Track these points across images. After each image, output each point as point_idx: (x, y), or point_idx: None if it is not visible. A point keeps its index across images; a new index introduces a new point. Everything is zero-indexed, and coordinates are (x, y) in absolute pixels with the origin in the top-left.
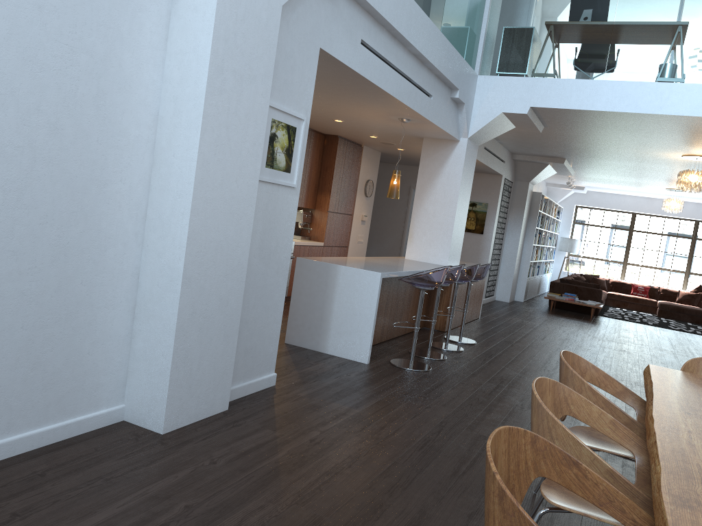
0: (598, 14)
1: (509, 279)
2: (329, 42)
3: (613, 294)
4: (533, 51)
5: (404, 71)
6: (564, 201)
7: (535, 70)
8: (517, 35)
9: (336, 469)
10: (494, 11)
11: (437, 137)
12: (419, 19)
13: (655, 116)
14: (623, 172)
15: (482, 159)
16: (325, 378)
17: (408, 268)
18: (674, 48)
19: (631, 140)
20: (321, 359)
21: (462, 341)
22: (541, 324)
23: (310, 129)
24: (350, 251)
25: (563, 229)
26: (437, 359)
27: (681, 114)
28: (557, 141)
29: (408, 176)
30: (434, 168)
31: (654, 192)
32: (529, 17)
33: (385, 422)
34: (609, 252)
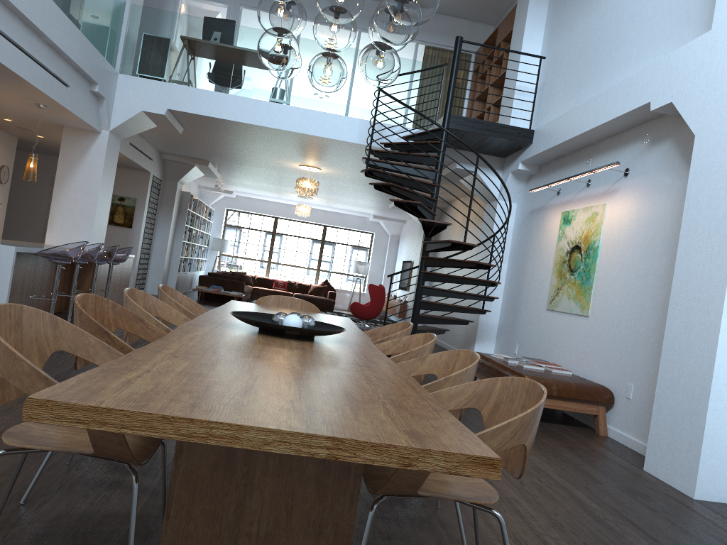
0: (224, 38)
1: (159, 273)
2: None
3: (257, 289)
4: (169, 59)
5: (38, 59)
6: (216, 203)
7: (172, 77)
8: (155, 43)
9: None
10: (134, 17)
11: (78, 127)
12: (54, 13)
13: (269, 129)
14: (261, 178)
15: (128, 154)
16: None
17: (46, 247)
18: None
19: (258, 148)
20: None
21: None
22: None
23: None
24: None
25: (216, 230)
26: None
27: (287, 129)
28: (198, 144)
29: (52, 166)
30: (76, 156)
31: (290, 199)
32: (166, 29)
33: None
34: (256, 252)
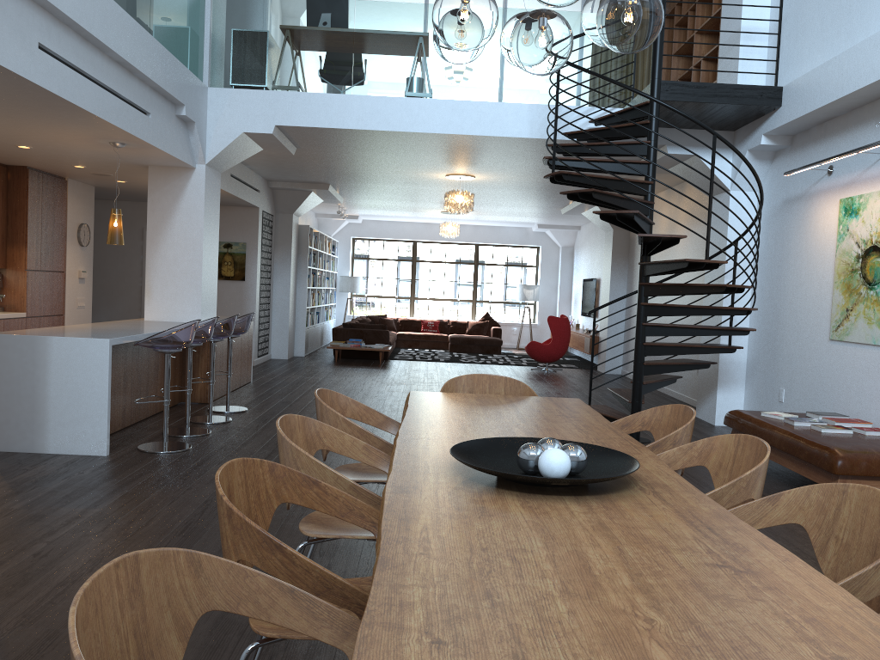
0: (337, 20)
1: (284, 331)
2: None
3: (403, 334)
4: (270, 59)
5: (106, 83)
6: (339, 233)
7: (276, 82)
8: (249, 40)
9: (73, 577)
10: (218, 9)
11: (166, 164)
12: (118, 18)
13: (409, 134)
14: (394, 197)
15: (231, 189)
16: (49, 482)
17: (147, 330)
18: (418, 61)
19: (392, 160)
20: (41, 461)
21: (230, 410)
22: (324, 378)
23: None
24: (68, 319)
25: (342, 267)
26: (198, 435)
27: (433, 132)
28: (315, 164)
29: (139, 215)
30: (168, 203)
31: (431, 217)
32: (261, 19)
33: (135, 514)
34: (394, 287)
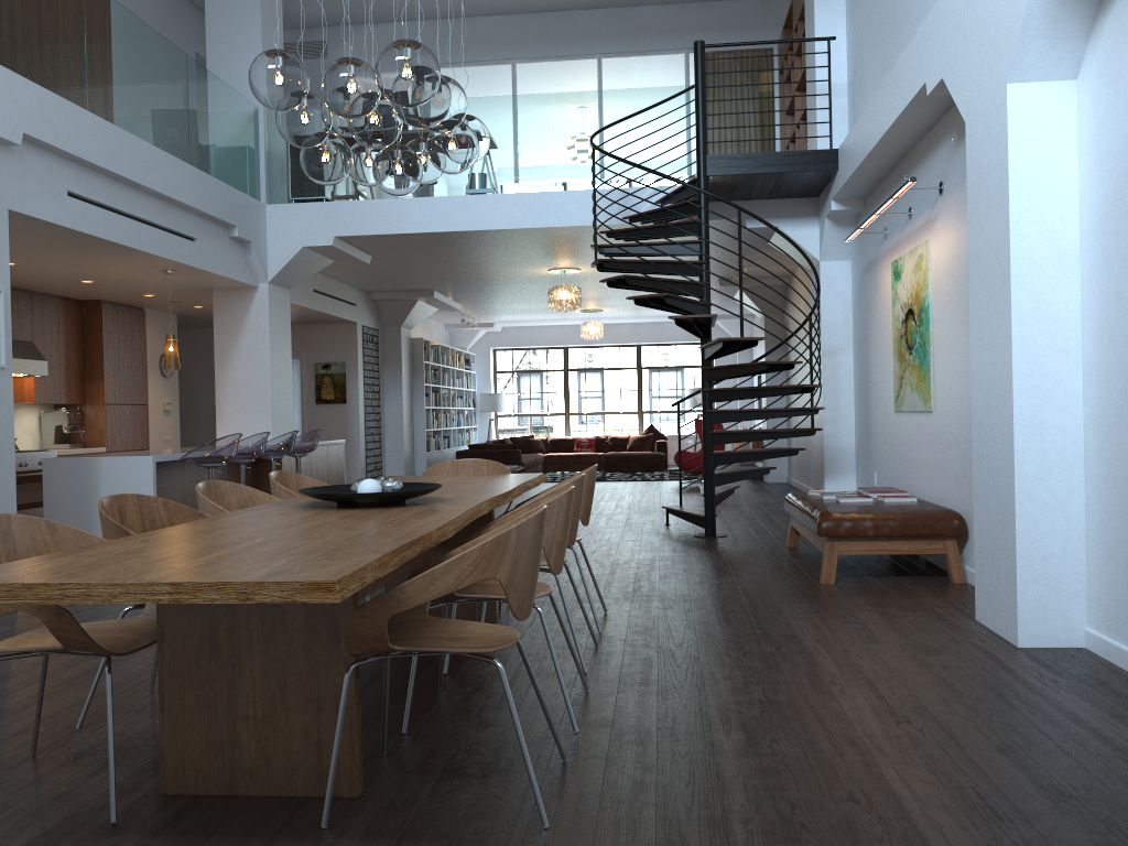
0: None
1: (399, 457)
2: (21, 201)
3: (551, 456)
4: None
5: (143, 216)
6: (476, 345)
7: (333, 193)
8: None
9: None
10: (272, 125)
11: (228, 286)
12: (150, 155)
13: (472, 233)
14: (514, 298)
15: (314, 305)
16: None
17: None
18: None
19: (478, 259)
20: None
21: None
22: None
23: (56, 296)
24: None
25: (483, 383)
26: None
27: (495, 228)
28: (403, 271)
29: None
30: (234, 324)
31: (575, 317)
32: None
33: None
34: (545, 403)
